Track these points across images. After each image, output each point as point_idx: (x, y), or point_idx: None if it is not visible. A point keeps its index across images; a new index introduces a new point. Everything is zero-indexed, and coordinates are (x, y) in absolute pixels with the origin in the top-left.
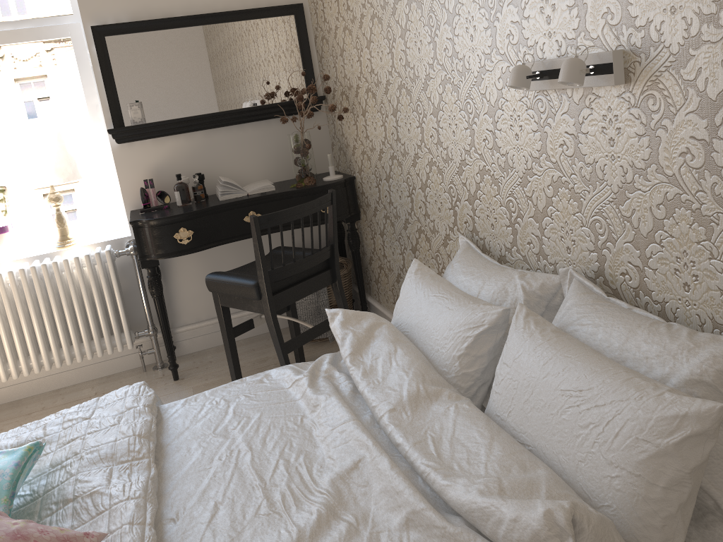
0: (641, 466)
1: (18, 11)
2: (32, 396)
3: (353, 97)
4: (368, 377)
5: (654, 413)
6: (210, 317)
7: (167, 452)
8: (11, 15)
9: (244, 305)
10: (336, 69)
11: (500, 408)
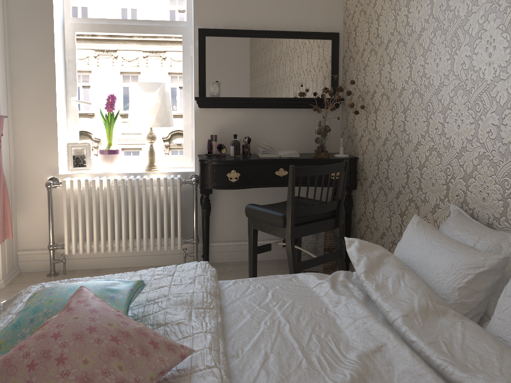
0: None
1: (153, 14)
2: (108, 268)
3: (368, 99)
4: (380, 290)
5: None
6: (235, 239)
7: (225, 311)
8: (149, 16)
9: (271, 230)
10: (357, 79)
11: (502, 331)
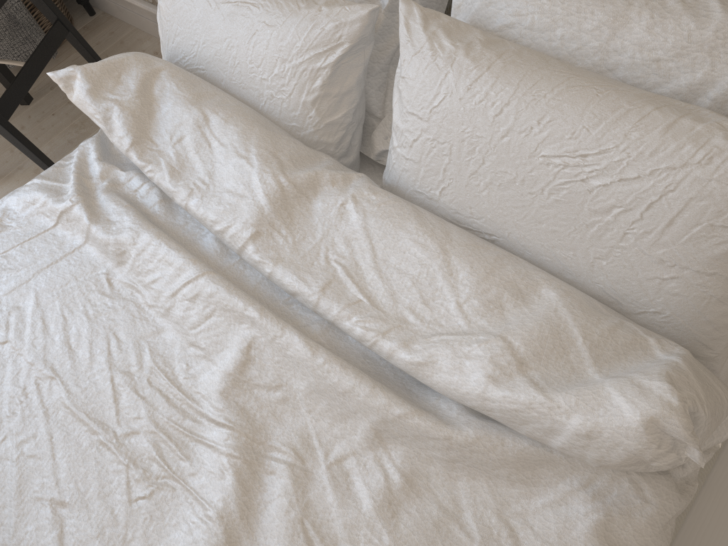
0: (718, 262)
1: None
2: None
3: None
4: (183, 179)
5: None
6: None
7: None
8: None
9: None
10: None
11: (422, 183)
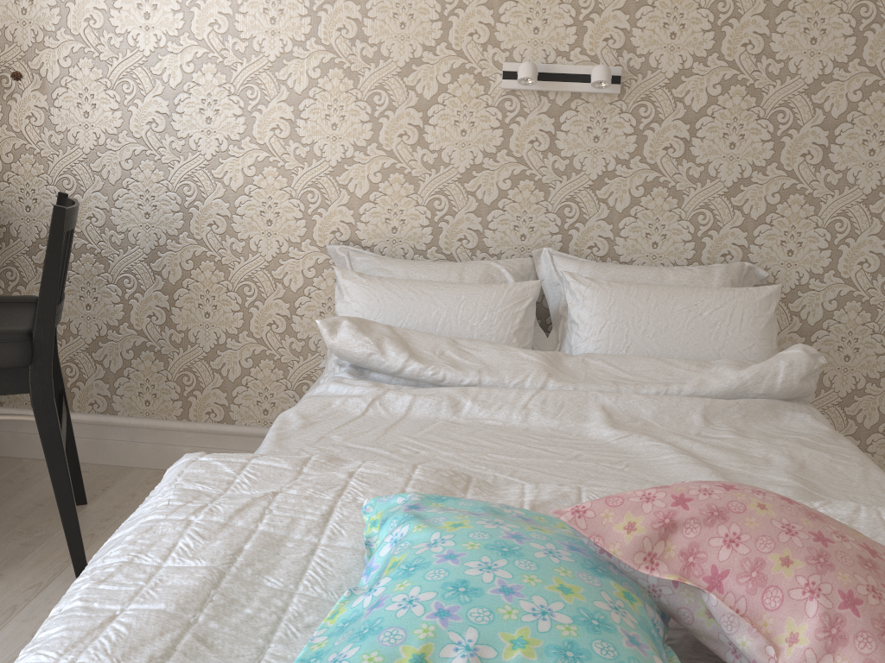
0: (764, 332)
1: None
2: None
3: (10, 59)
4: (464, 369)
5: (755, 299)
6: None
7: None
8: None
9: None
10: None
11: (612, 350)
